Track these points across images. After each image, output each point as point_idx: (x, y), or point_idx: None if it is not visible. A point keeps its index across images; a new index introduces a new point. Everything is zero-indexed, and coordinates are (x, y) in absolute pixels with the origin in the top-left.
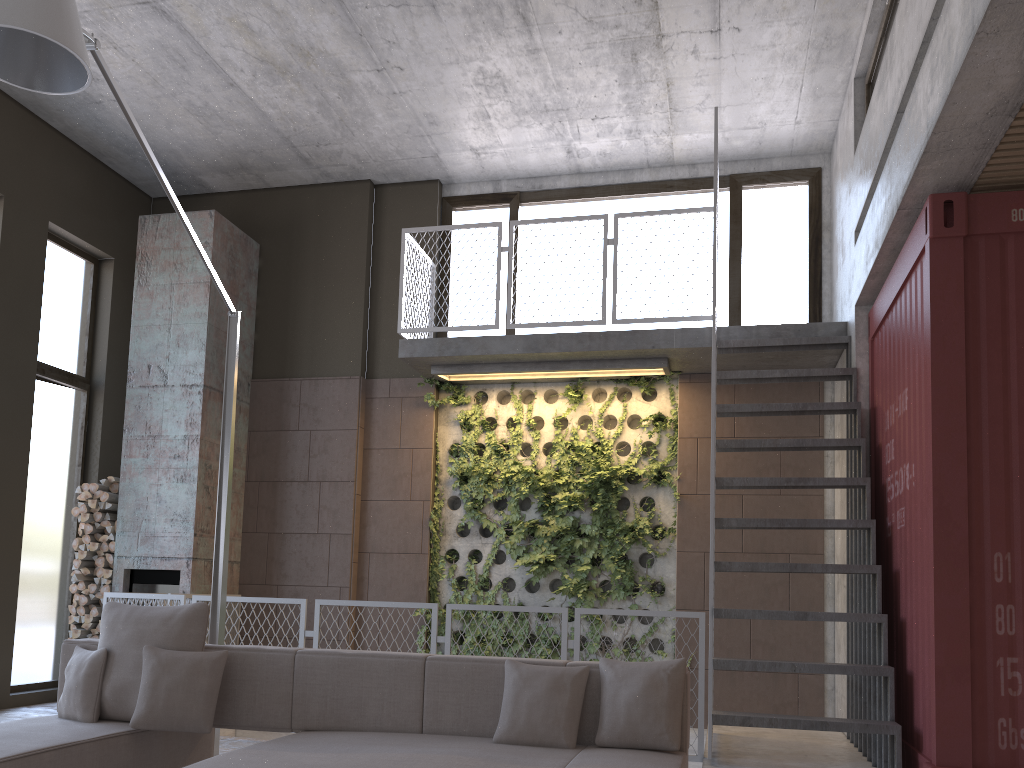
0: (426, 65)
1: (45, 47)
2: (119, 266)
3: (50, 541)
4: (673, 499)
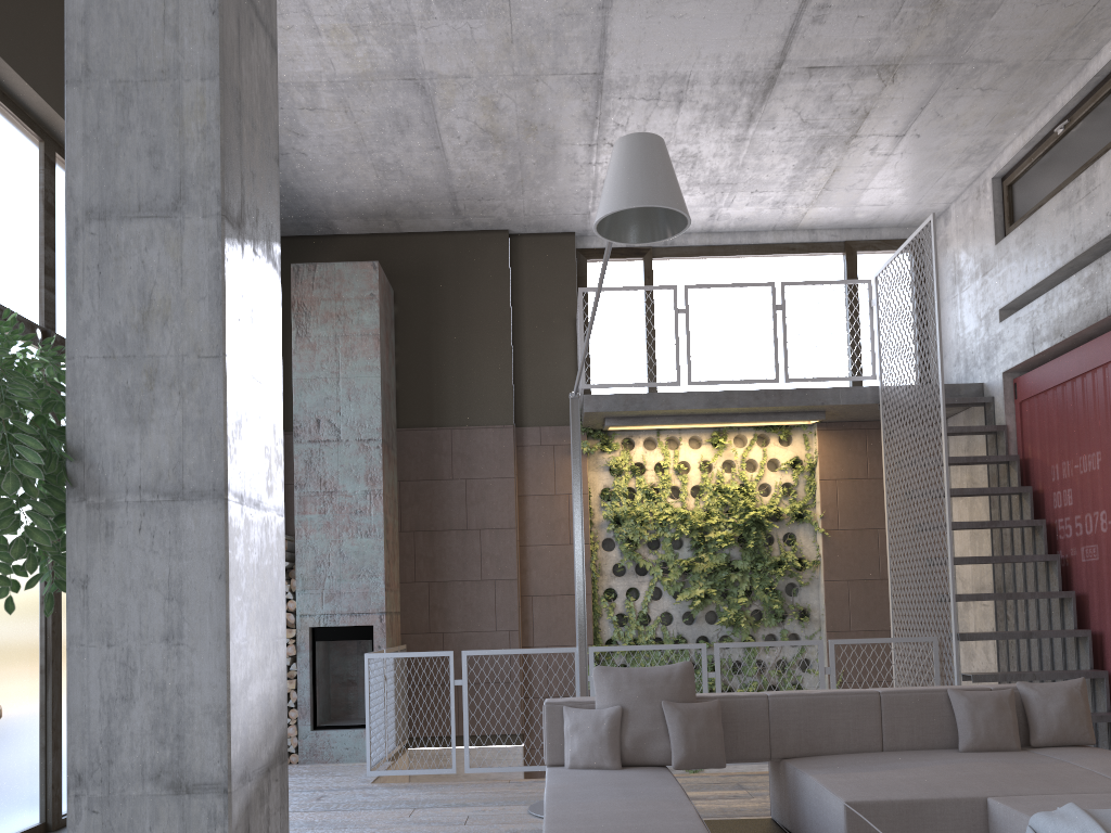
0: None
1: (672, 219)
2: None
3: None
4: (812, 534)
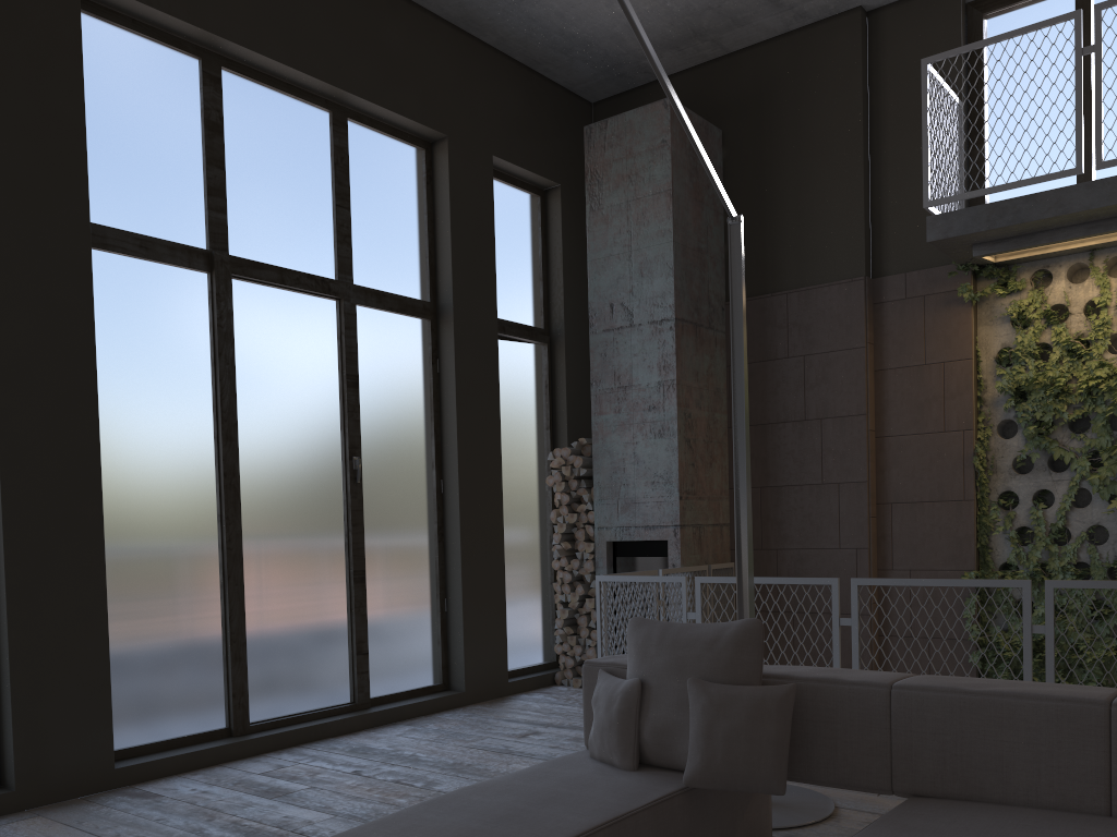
0: None
1: None
2: (566, 193)
3: (528, 515)
4: None
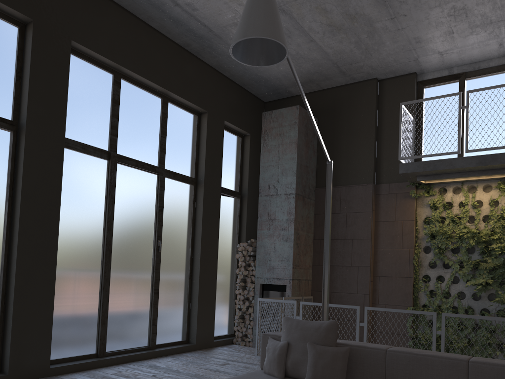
0: (420, 10)
1: (269, 44)
2: (252, 137)
3: (226, 269)
4: None
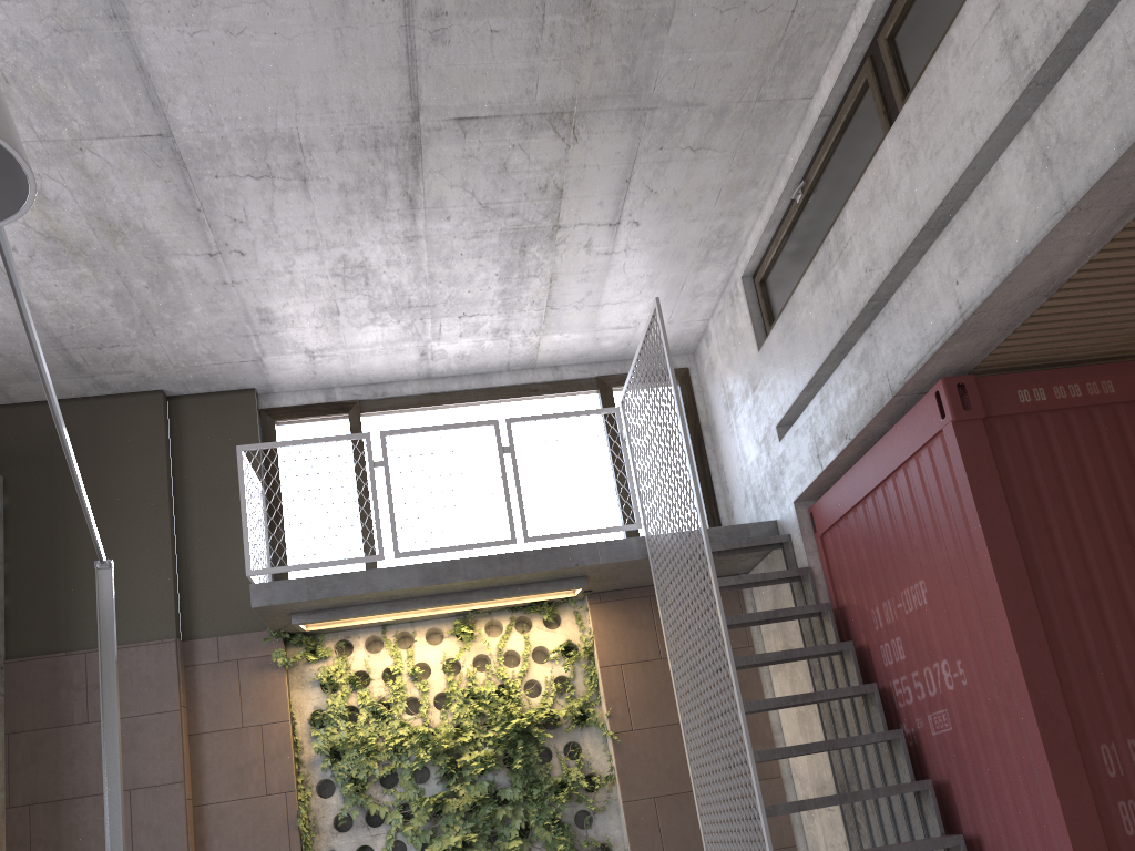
0: (276, 250)
1: None
2: None
3: None
4: (602, 740)
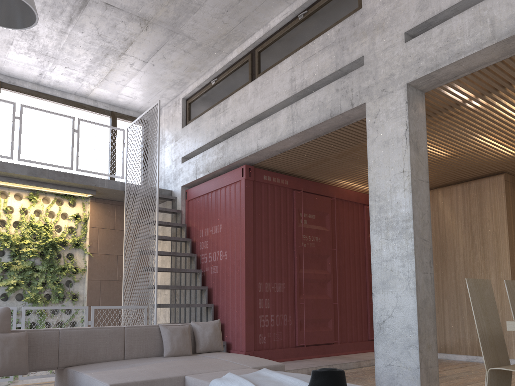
0: None
1: (26, 13)
2: None
3: None
4: (83, 255)
